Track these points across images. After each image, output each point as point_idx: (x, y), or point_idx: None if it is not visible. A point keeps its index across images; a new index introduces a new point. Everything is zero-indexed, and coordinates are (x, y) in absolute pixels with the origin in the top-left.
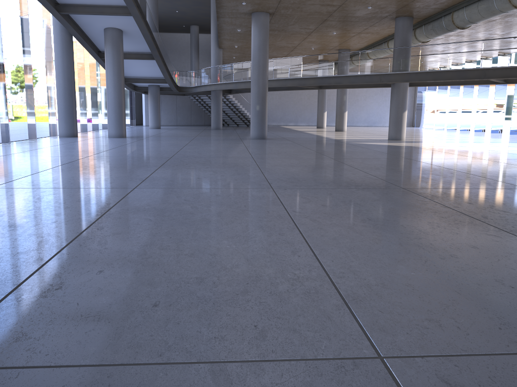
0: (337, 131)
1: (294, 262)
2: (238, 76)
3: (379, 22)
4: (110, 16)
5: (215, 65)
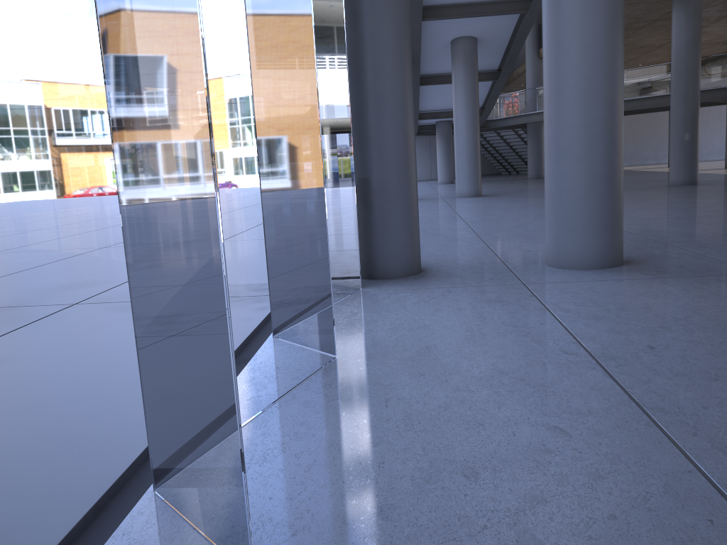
0: None
1: None
2: None
3: None
4: (478, 19)
5: (535, 84)
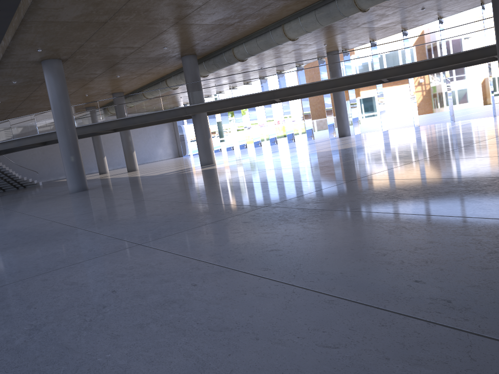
0: (130, 172)
1: (492, 224)
2: (20, 132)
3: (165, 62)
4: None
5: None
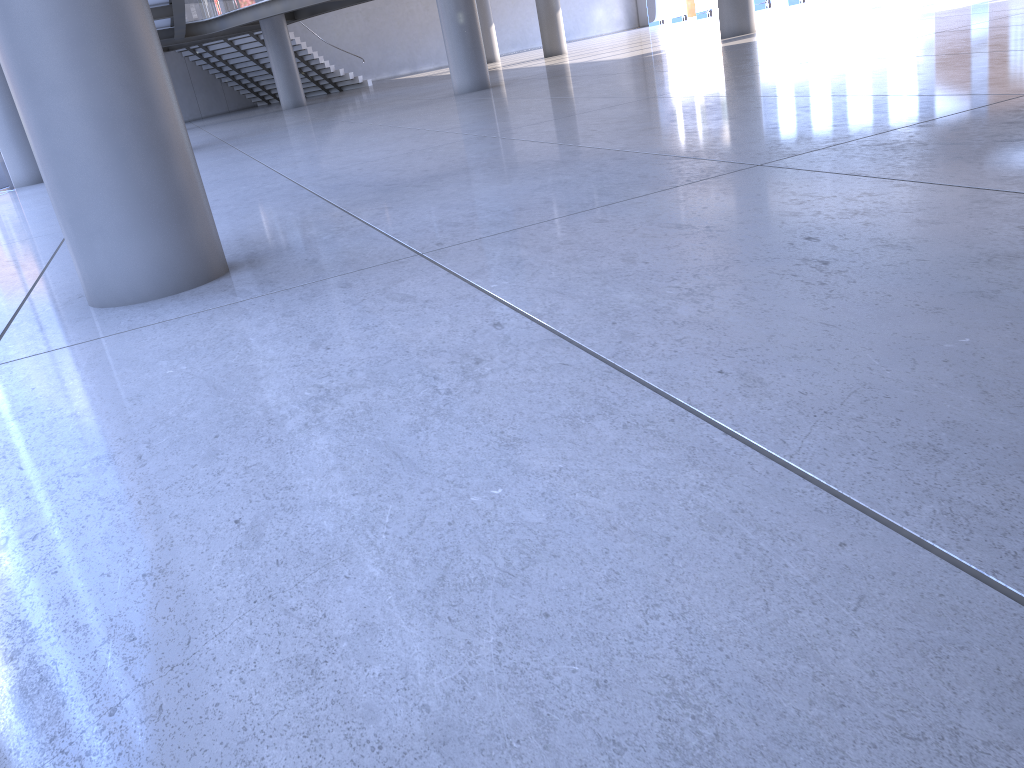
0: (551, 57)
1: None
2: None
3: None
4: None
5: None
